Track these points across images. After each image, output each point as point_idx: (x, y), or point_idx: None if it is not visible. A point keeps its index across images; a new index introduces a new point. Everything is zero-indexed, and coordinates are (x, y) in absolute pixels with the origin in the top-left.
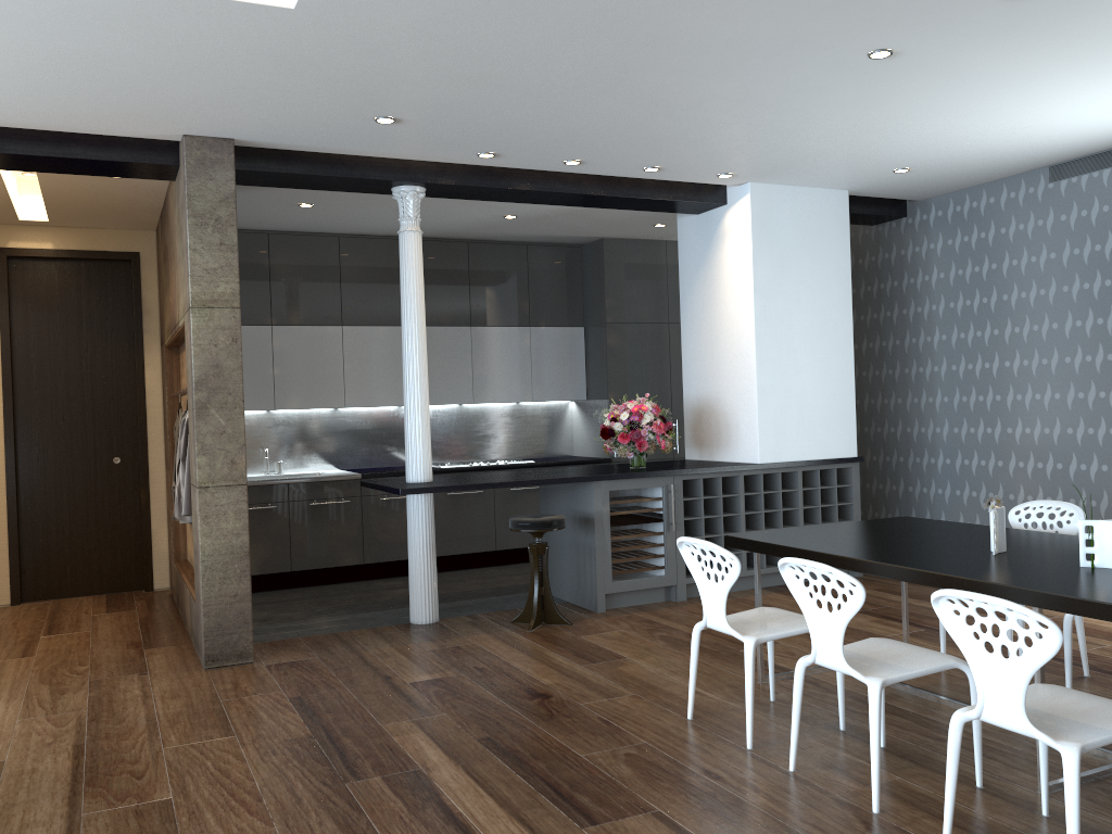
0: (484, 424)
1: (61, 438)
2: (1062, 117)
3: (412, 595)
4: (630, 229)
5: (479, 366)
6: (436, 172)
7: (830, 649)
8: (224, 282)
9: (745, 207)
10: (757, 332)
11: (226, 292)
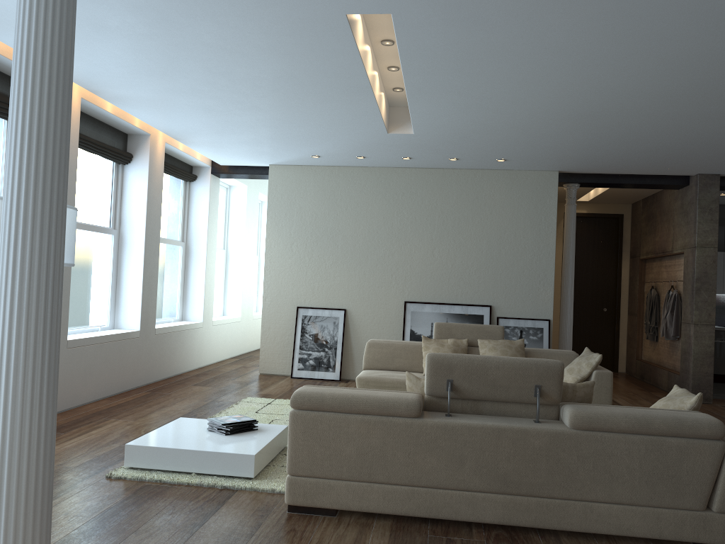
0: None
1: (581, 297)
2: None
3: None
4: None
5: None
6: None
7: None
8: (711, 236)
9: None
10: None
11: (711, 240)
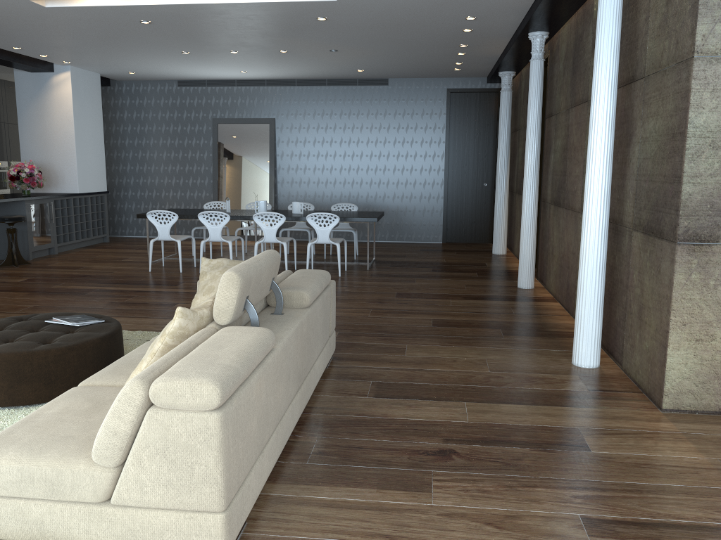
0: None
1: None
2: (202, 72)
3: None
4: None
5: None
6: None
7: (216, 235)
8: None
9: (67, 76)
10: (75, 135)
11: None
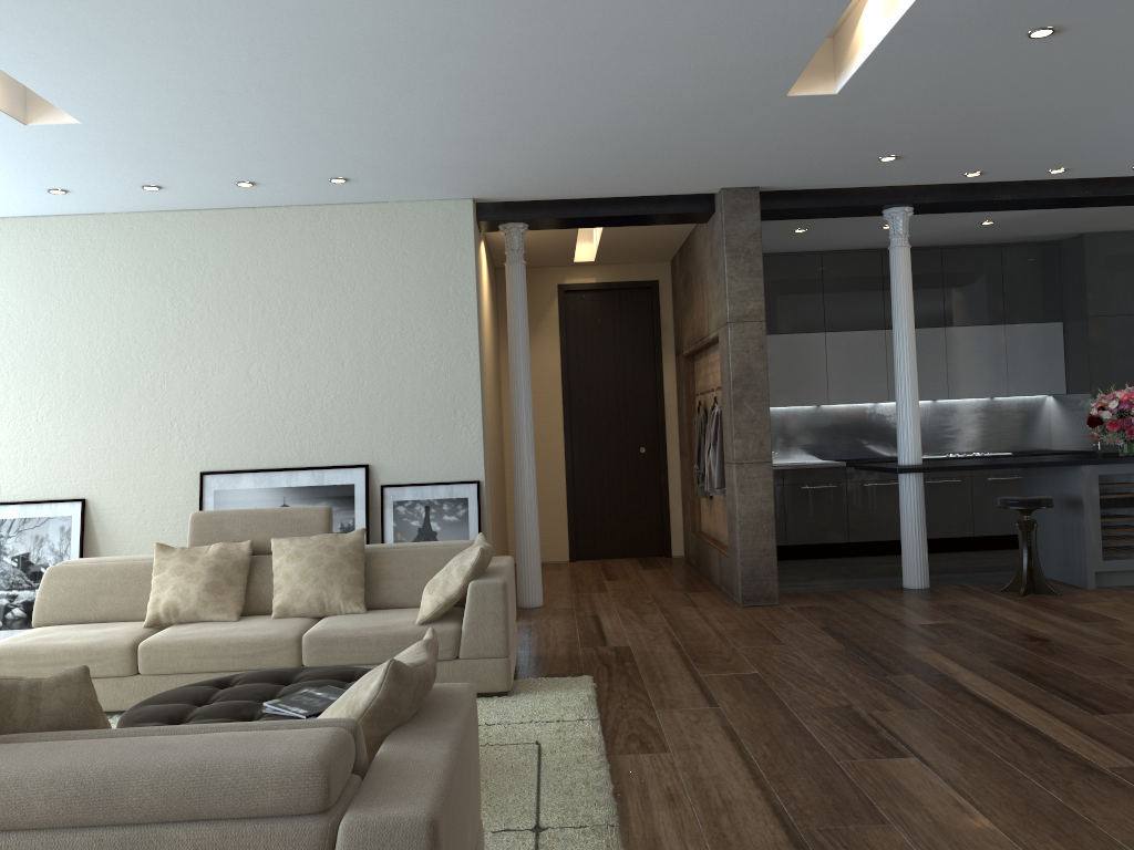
0: (958, 418)
1: (602, 432)
2: None
3: (904, 563)
4: (1114, 222)
5: (953, 364)
6: (923, 193)
7: None
8: (752, 301)
9: None
10: None
11: (754, 309)
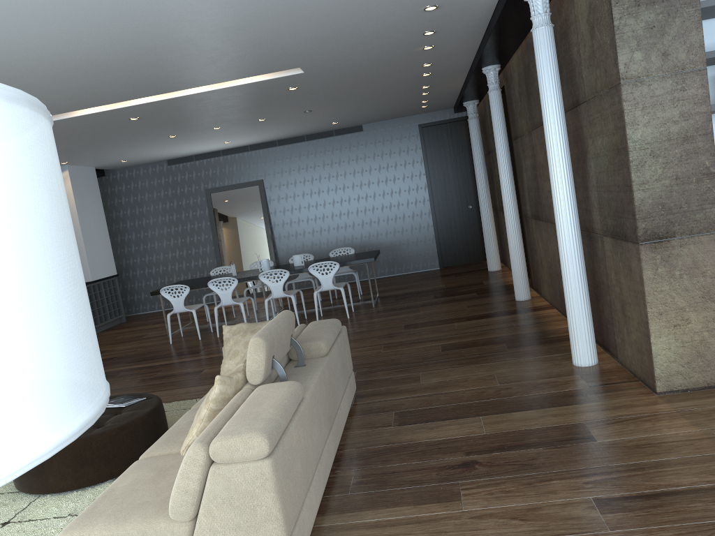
0: None
1: None
2: (189, 149)
3: None
4: None
5: None
6: None
7: (227, 300)
8: None
9: (66, 175)
10: (81, 227)
11: None
